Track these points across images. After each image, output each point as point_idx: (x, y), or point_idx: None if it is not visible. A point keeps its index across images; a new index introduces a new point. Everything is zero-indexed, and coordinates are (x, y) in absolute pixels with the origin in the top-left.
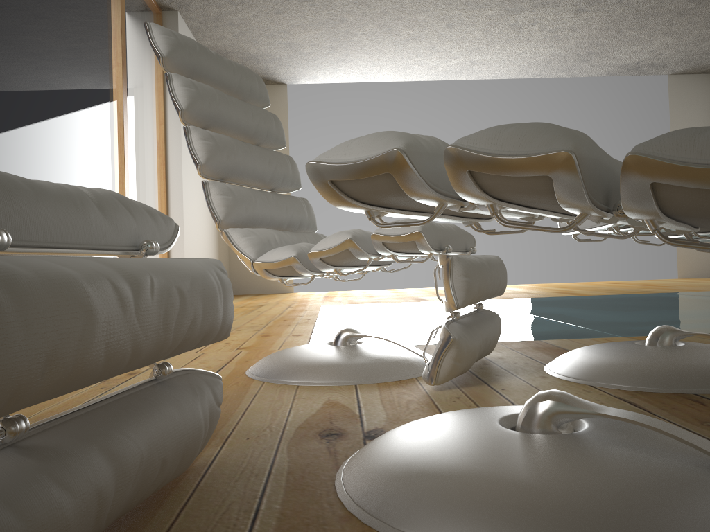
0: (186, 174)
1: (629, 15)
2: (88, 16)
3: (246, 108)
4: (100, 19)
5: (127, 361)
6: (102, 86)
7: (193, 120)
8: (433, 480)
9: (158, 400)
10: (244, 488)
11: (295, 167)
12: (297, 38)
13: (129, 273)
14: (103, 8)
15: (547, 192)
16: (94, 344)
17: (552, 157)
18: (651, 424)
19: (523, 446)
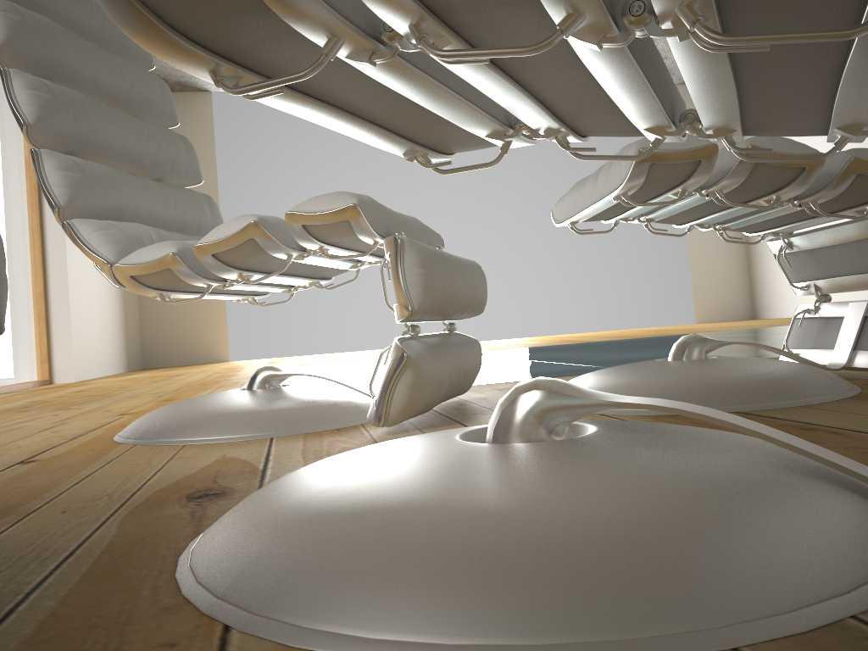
0: None
1: None
2: None
3: (111, 59)
4: None
5: None
6: None
7: (19, 65)
8: (332, 524)
9: None
10: (9, 580)
11: (191, 150)
12: None
13: None
14: None
15: None
16: None
17: None
18: (694, 411)
19: (492, 460)
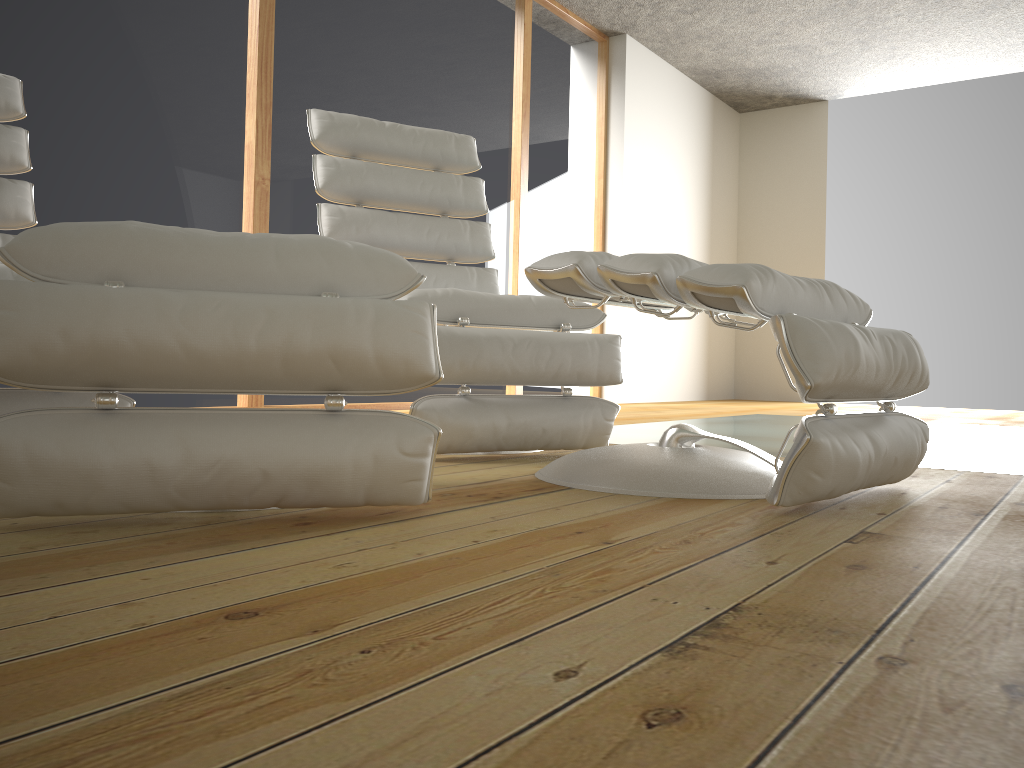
0: (632, 238)
1: None
2: (466, 71)
3: (413, 177)
4: (486, 71)
5: None
6: (485, 146)
7: (338, 197)
8: None
9: (34, 398)
10: None
11: (478, 235)
12: (801, 38)
13: None
14: (493, 57)
15: None
16: None
17: None
18: None
19: None
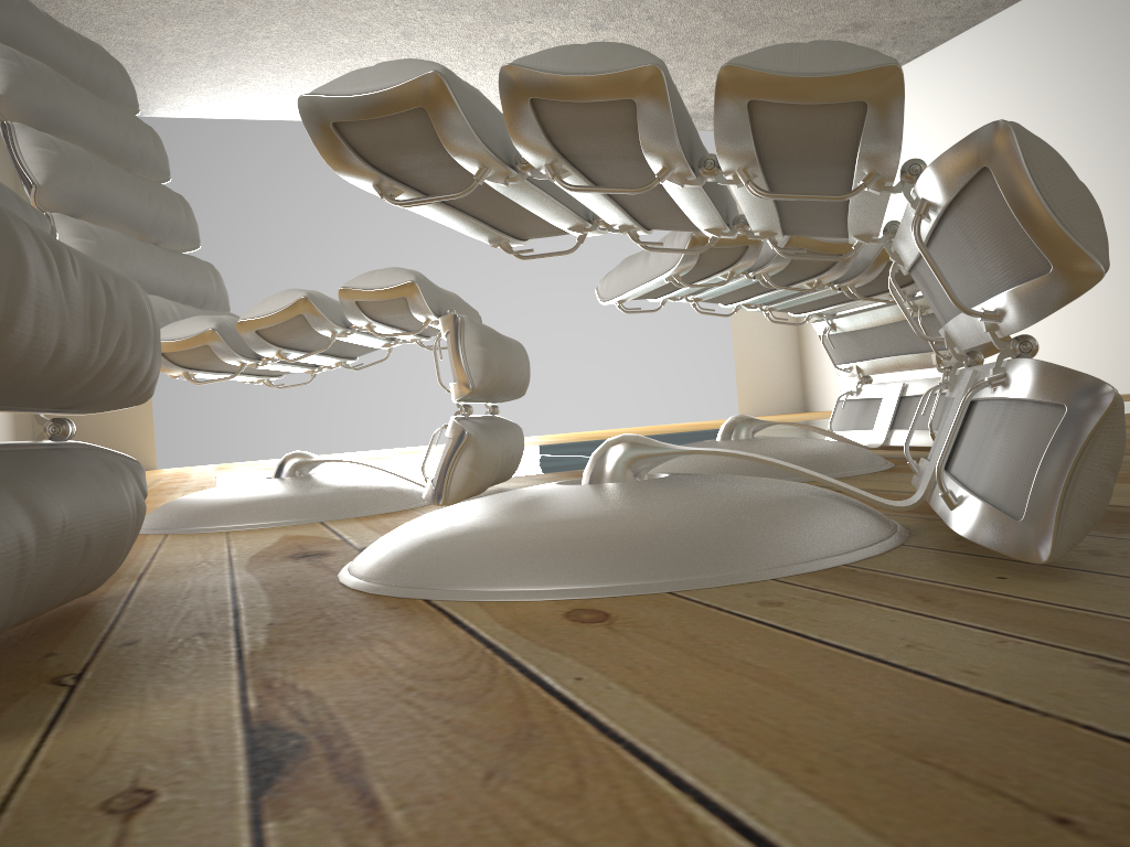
0: None
1: (664, 39)
2: None
3: (105, 108)
4: None
5: (49, 358)
6: None
7: (15, 116)
8: (489, 534)
9: (65, 462)
10: (202, 600)
11: (190, 211)
12: (152, 36)
13: (42, 232)
14: None
15: (627, 128)
16: (26, 297)
17: (636, 73)
18: (746, 455)
19: (597, 492)
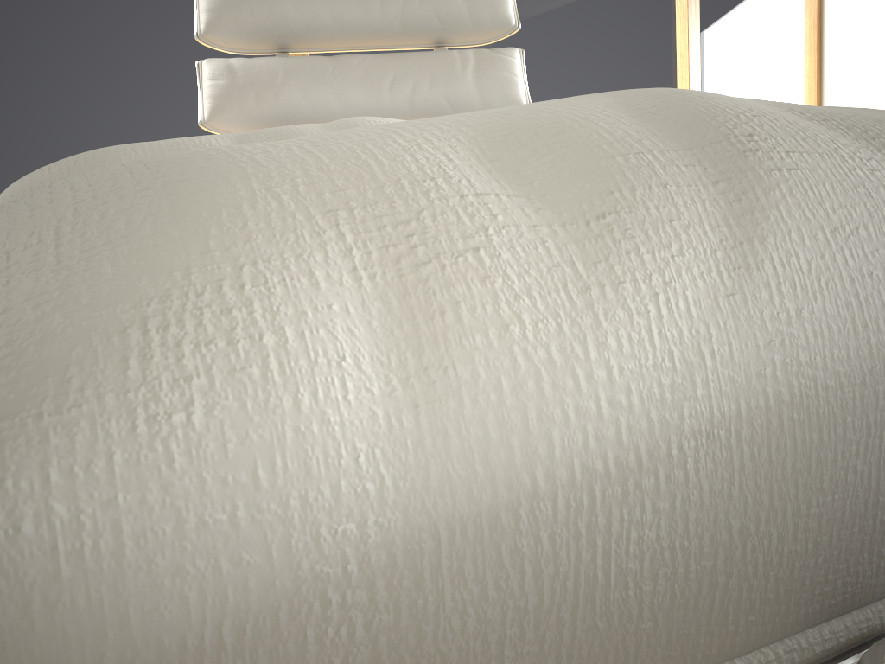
0: (862, 34)
1: None
2: None
3: None
4: None
5: None
6: None
7: (240, 44)
8: None
9: None
10: None
11: (491, 73)
12: None
13: None
14: None
15: None
16: None
17: None
18: None
19: None
